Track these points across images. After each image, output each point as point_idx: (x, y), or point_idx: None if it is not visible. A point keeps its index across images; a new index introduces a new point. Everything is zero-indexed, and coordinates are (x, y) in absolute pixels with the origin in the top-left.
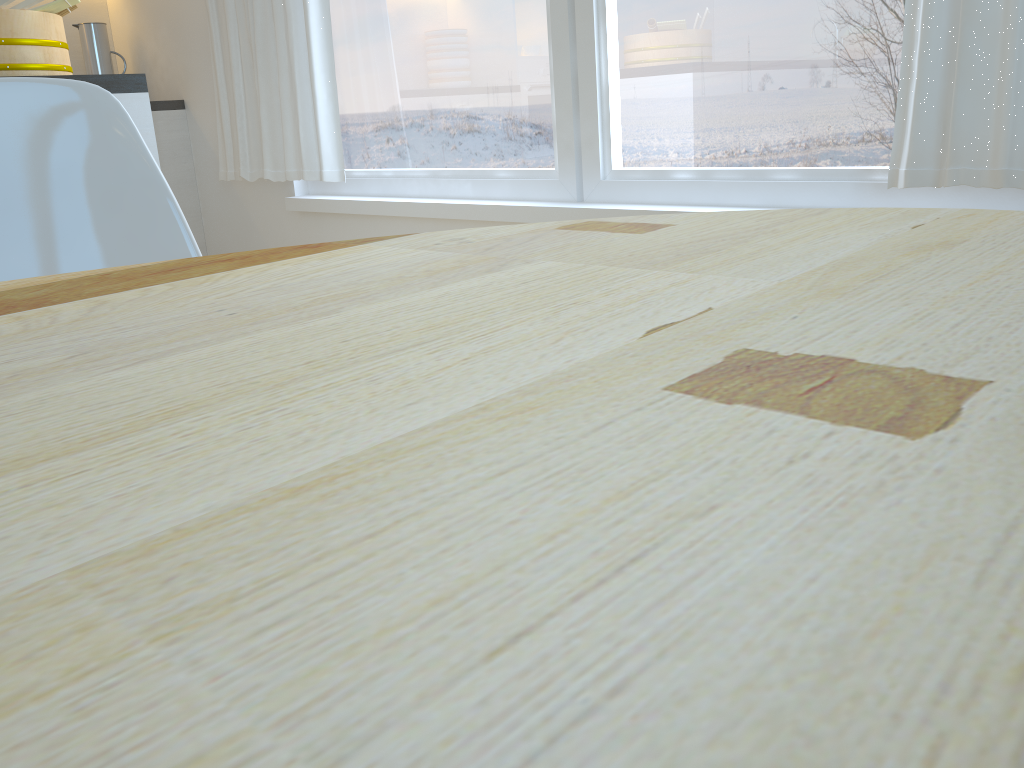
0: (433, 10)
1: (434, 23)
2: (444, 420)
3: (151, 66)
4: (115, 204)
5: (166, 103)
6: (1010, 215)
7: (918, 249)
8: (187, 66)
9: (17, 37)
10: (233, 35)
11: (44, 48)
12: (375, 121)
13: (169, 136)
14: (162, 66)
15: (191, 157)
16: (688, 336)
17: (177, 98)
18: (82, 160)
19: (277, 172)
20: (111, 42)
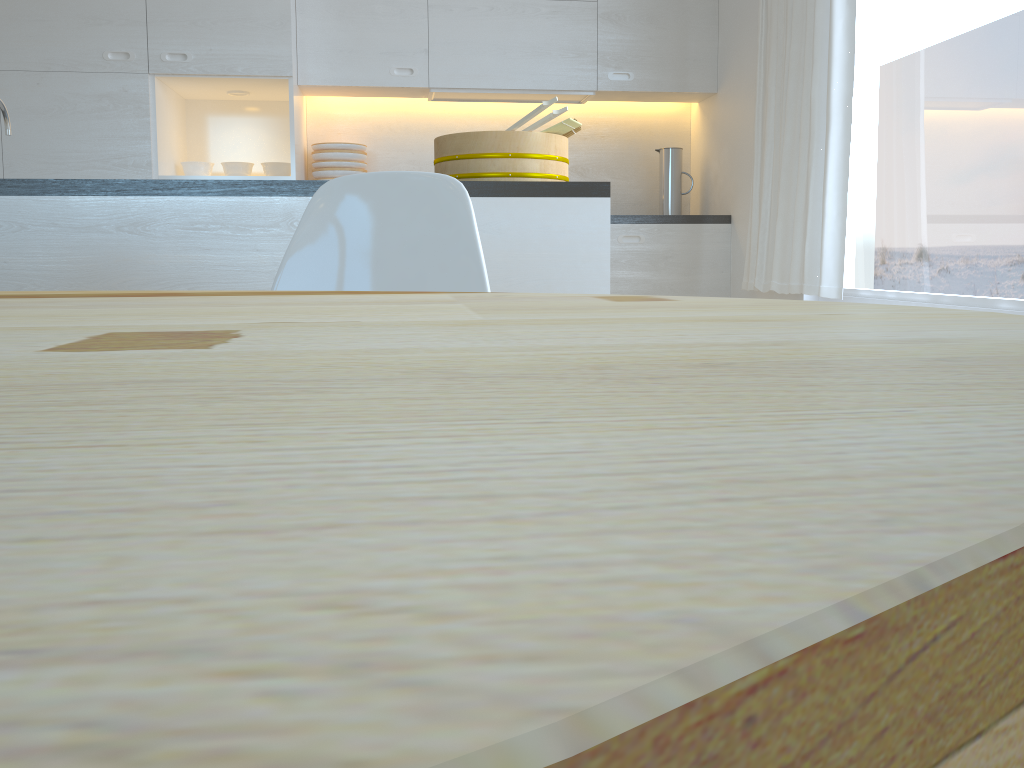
0: (954, 125)
1: (953, 139)
2: (6, 327)
3: (712, 185)
4: (444, 268)
5: (714, 217)
6: (989, 317)
7: (708, 320)
8: (737, 184)
9: (521, 152)
10: (768, 155)
11: (541, 161)
12: (886, 240)
13: (711, 247)
14: (719, 185)
15: (728, 267)
16: (260, 325)
17: (726, 213)
18: (431, 233)
19: (782, 284)
20: (688, 164)
